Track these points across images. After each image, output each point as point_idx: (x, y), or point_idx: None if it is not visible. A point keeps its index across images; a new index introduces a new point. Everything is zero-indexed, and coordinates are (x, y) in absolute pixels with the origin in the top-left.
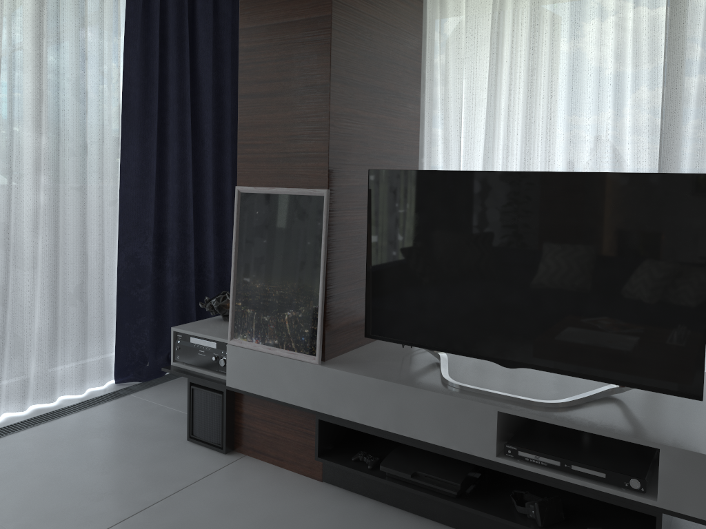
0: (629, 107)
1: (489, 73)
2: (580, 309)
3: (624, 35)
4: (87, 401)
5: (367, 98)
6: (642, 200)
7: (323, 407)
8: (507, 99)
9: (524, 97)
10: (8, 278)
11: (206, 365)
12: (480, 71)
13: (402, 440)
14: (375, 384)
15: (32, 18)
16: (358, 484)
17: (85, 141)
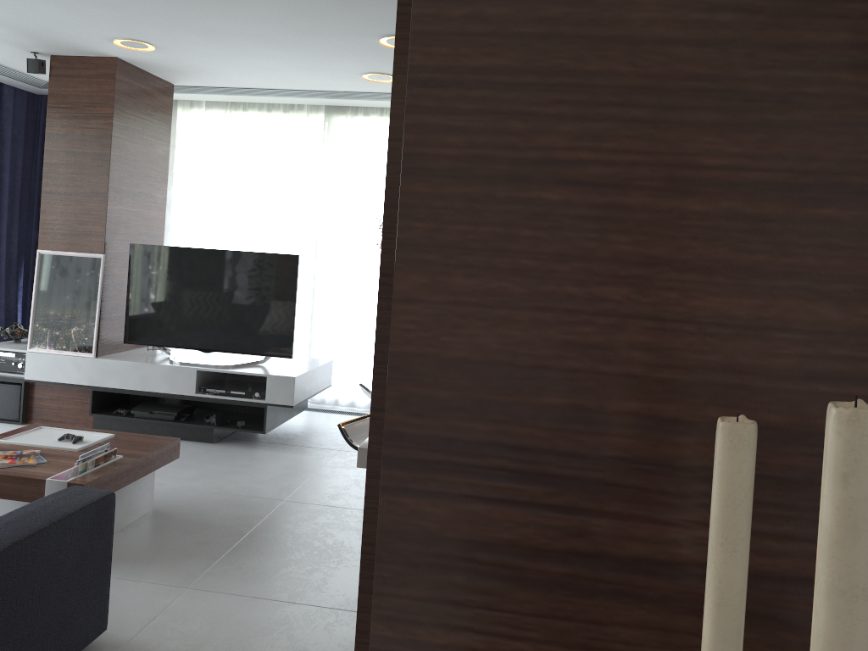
0: (302, 210)
1: (218, 179)
2: (242, 319)
3: (300, 166)
4: None
5: (130, 199)
6: (270, 266)
7: (96, 383)
8: (229, 197)
9: (241, 197)
10: None
11: (6, 369)
12: (213, 176)
13: (145, 394)
14: (130, 364)
15: None
16: (117, 427)
17: None
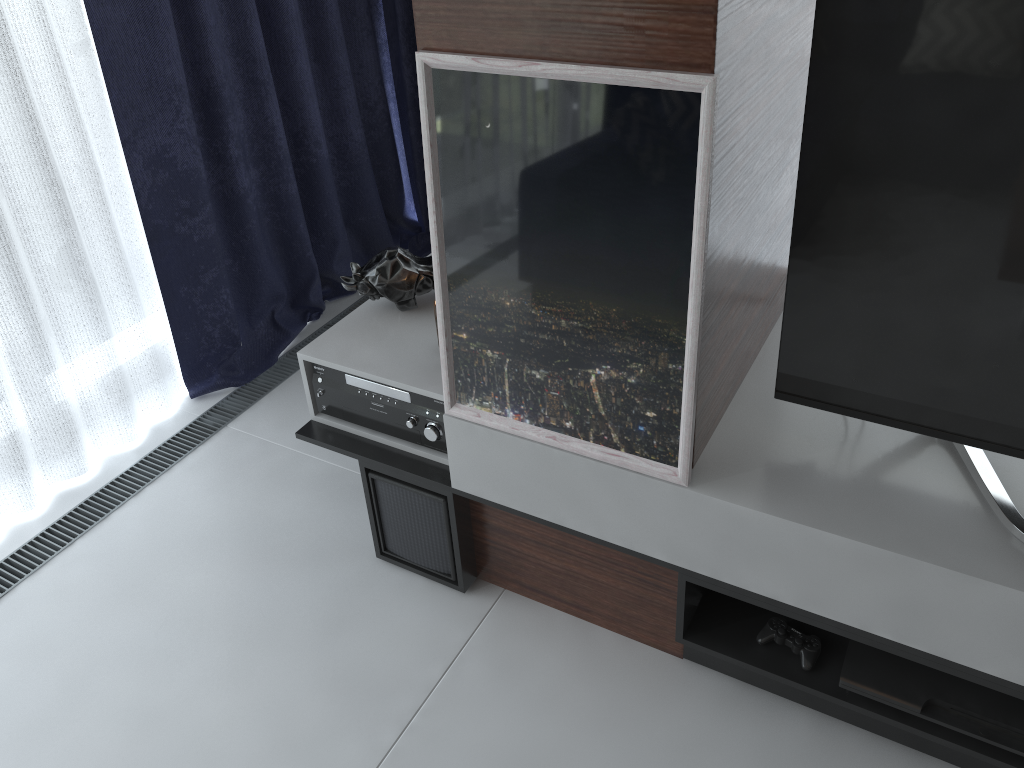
0: None
1: None
2: None
3: None
4: (150, 458)
5: None
6: None
7: (697, 563)
8: None
9: None
10: None
11: (392, 431)
12: None
13: (907, 654)
14: (846, 548)
15: None
16: (769, 678)
17: None
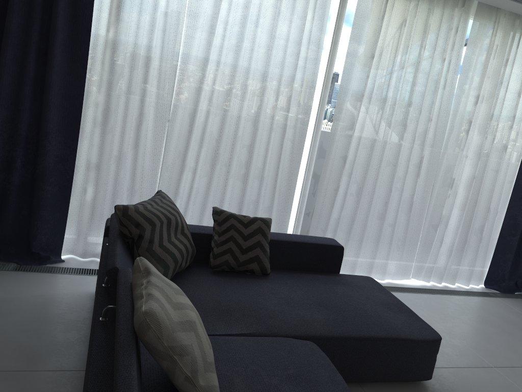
0: None
1: None
2: None
3: None
4: (472, 292)
5: None
6: None
7: None
8: None
9: None
10: (451, 212)
11: None
12: None
13: None
14: None
15: (497, 73)
16: None
17: (506, 144)
